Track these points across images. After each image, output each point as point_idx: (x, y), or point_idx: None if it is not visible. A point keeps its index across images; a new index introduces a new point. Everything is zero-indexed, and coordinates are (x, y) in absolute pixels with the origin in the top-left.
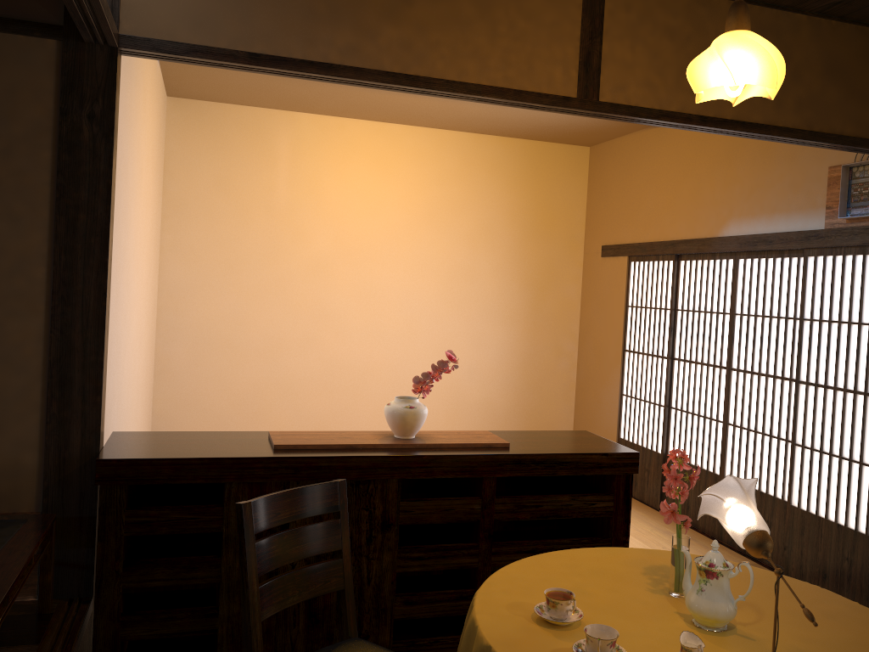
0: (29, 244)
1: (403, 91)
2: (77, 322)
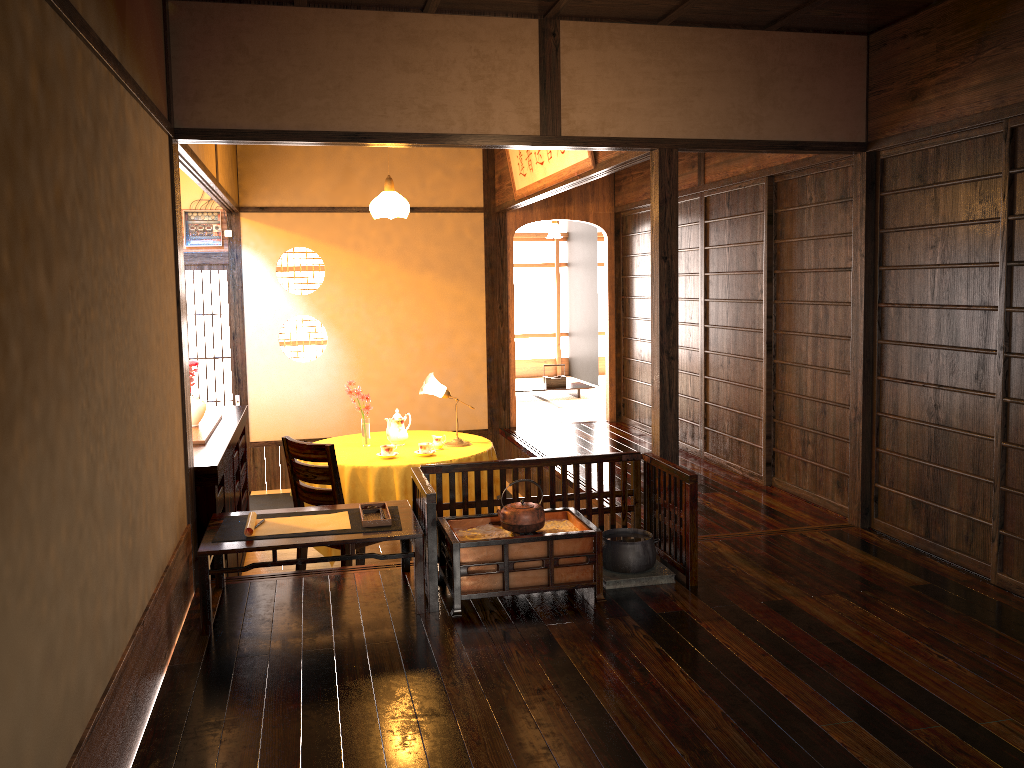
0: (174, 307)
1: (190, 173)
2: (186, 366)
